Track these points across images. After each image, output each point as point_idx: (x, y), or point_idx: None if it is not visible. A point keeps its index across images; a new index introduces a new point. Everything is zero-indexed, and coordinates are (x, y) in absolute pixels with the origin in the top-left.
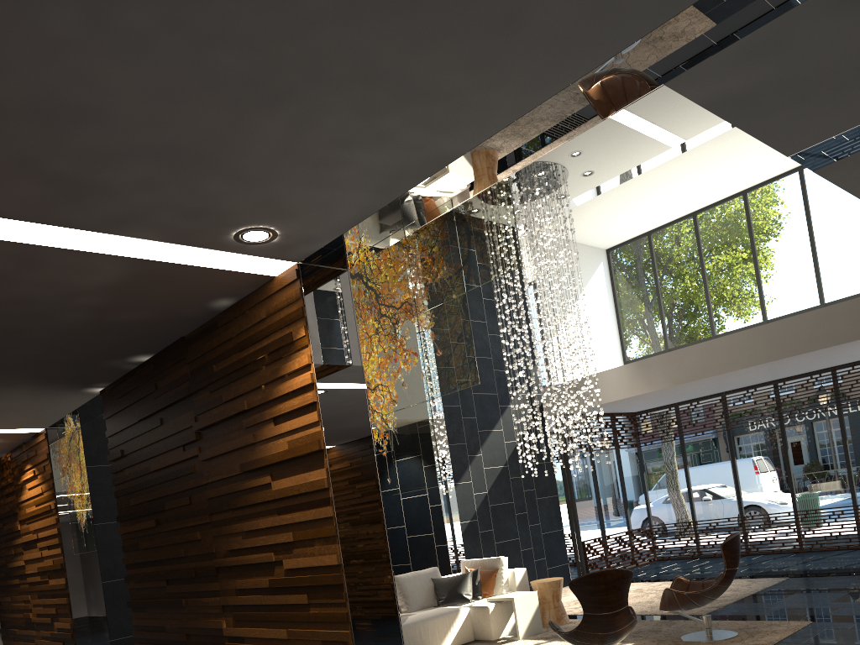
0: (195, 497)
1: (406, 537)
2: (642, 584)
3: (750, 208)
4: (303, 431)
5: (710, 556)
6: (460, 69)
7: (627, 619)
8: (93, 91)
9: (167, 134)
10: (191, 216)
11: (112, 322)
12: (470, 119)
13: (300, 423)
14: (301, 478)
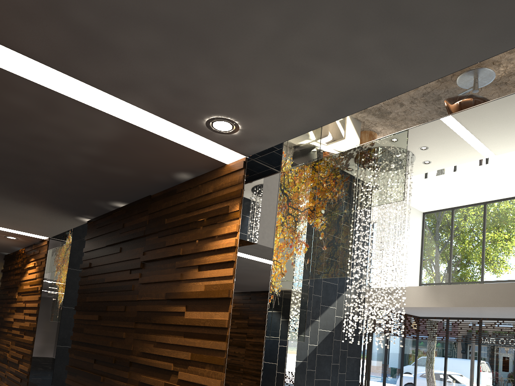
0: (128, 307)
1: None
2: None
3: None
4: (219, 280)
5: None
6: None
7: None
8: None
9: (177, 5)
10: (178, 95)
11: (103, 172)
12: (431, 56)
13: (217, 274)
14: (208, 314)
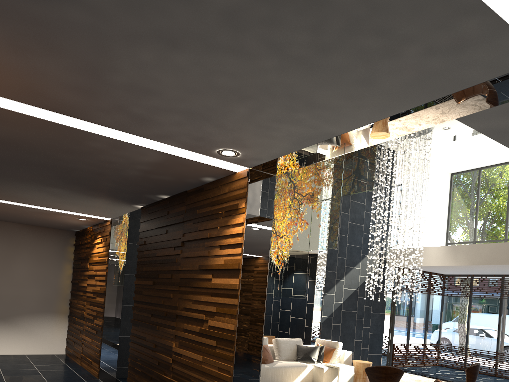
0: (174, 275)
1: (289, 317)
2: (422, 377)
3: None
4: (232, 256)
5: None
6: (340, 98)
7: None
8: (157, 84)
9: (189, 105)
10: (196, 139)
11: (152, 178)
12: (345, 120)
13: (232, 252)
14: (226, 280)
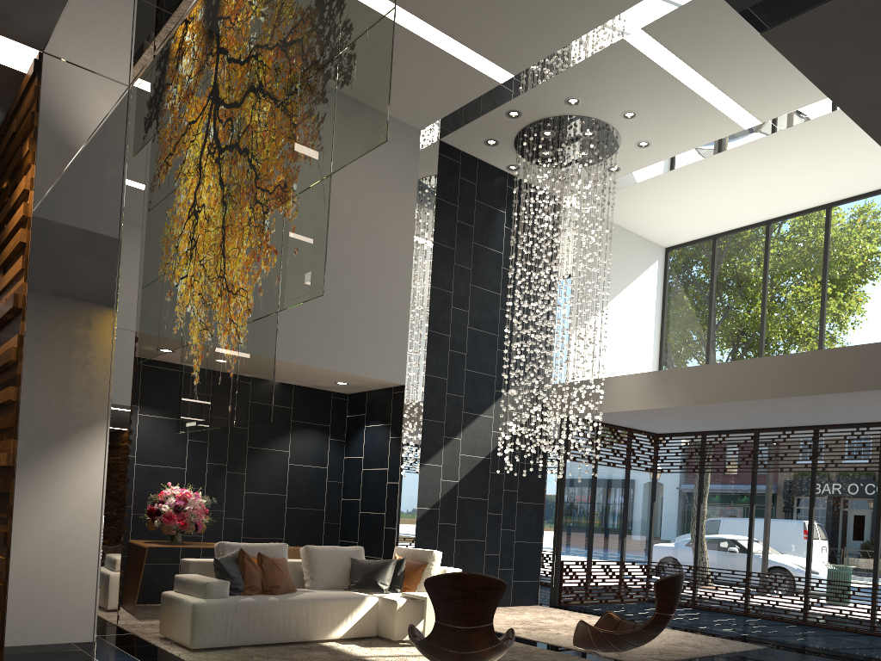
0: None
1: (358, 513)
2: None
3: (831, 225)
4: (16, 284)
5: (705, 608)
6: None
7: (489, 641)
8: None
9: None
10: None
11: None
12: None
13: (13, 273)
14: (6, 347)
